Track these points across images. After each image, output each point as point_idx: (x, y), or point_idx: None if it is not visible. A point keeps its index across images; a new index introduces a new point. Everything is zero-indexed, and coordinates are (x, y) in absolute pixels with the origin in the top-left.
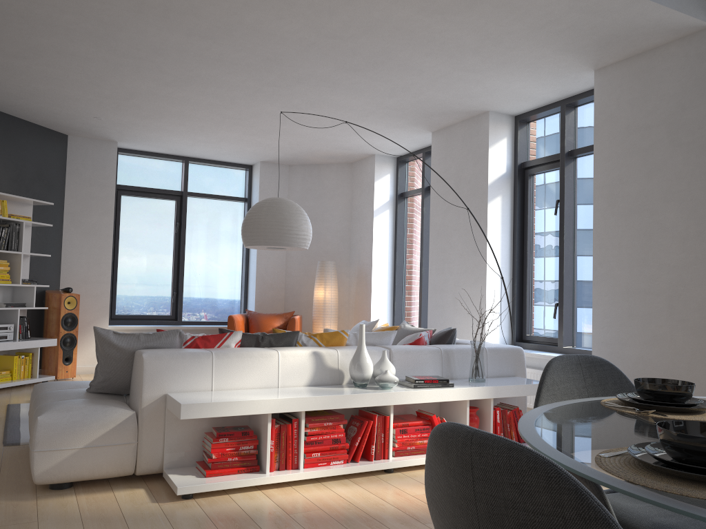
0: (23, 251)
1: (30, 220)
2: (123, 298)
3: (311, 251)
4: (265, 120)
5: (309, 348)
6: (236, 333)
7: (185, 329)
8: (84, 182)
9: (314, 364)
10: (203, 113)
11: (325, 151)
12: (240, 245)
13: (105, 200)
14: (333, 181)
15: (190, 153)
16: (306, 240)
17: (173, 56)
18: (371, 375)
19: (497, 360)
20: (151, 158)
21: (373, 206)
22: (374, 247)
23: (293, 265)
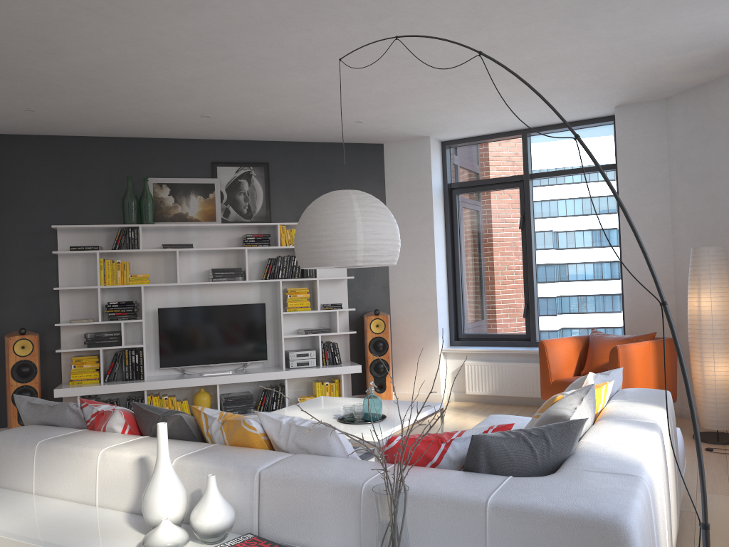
0: (318, 277)
1: None
2: (470, 314)
3: (705, 229)
4: (484, 60)
5: (149, 450)
6: (114, 412)
7: (533, 353)
8: (402, 190)
9: (137, 479)
10: (411, 81)
11: (669, 64)
12: (614, 233)
13: (423, 206)
14: (728, 105)
15: (518, 125)
16: (354, 252)
17: (234, 40)
18: (160, 520)
19: (520, 542)
20: (486, 143)
21: None
22: None
23: (682, 255)
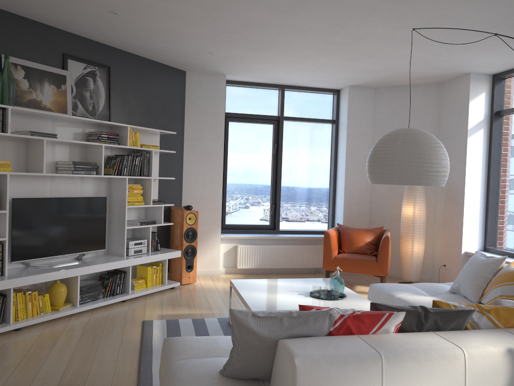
0: (152, 176)
1: (158, 149)
2: (231, 210)
3: None
4: (369, 43)
5: (498, 342)
6: (397, 314)
7: (283, 238)
8: (199, 112)
9: (509, 367)
10: (309, 41)
11: (418, 73)
12: (328, 163)
13: (217, 127)
14: (419, 101)
15: (286, 82)
16: (445, 177)
17: None
18: None
19: None
20: (252, 88)
21: (467, 125)
22: (467, 167)
23: None
